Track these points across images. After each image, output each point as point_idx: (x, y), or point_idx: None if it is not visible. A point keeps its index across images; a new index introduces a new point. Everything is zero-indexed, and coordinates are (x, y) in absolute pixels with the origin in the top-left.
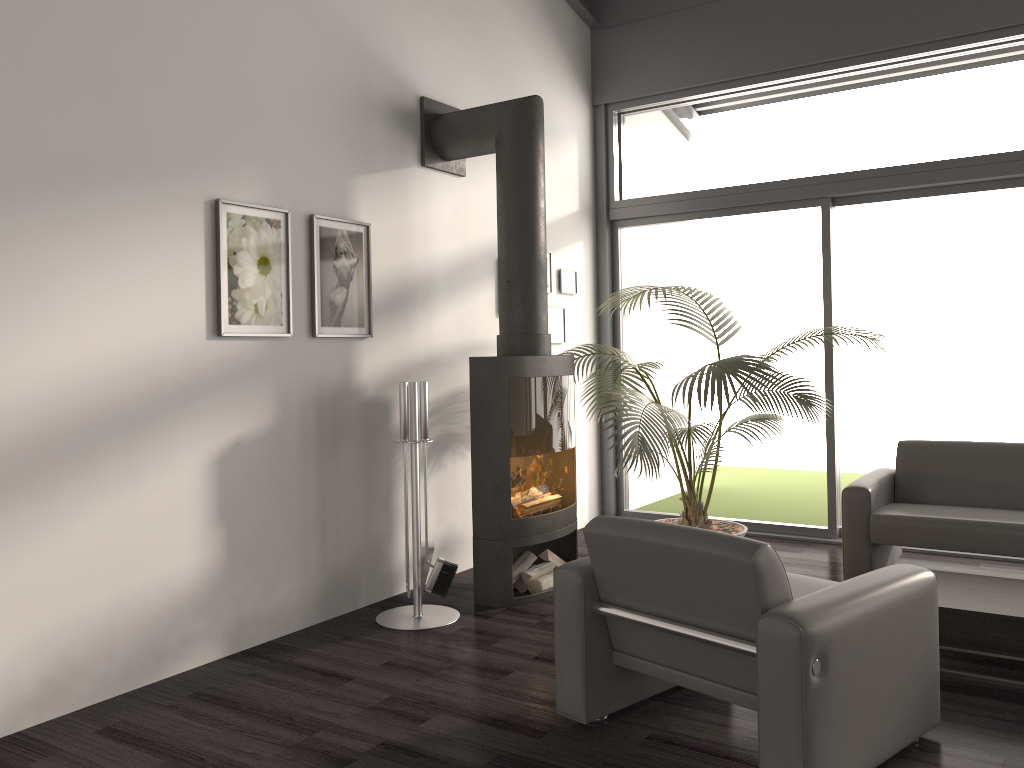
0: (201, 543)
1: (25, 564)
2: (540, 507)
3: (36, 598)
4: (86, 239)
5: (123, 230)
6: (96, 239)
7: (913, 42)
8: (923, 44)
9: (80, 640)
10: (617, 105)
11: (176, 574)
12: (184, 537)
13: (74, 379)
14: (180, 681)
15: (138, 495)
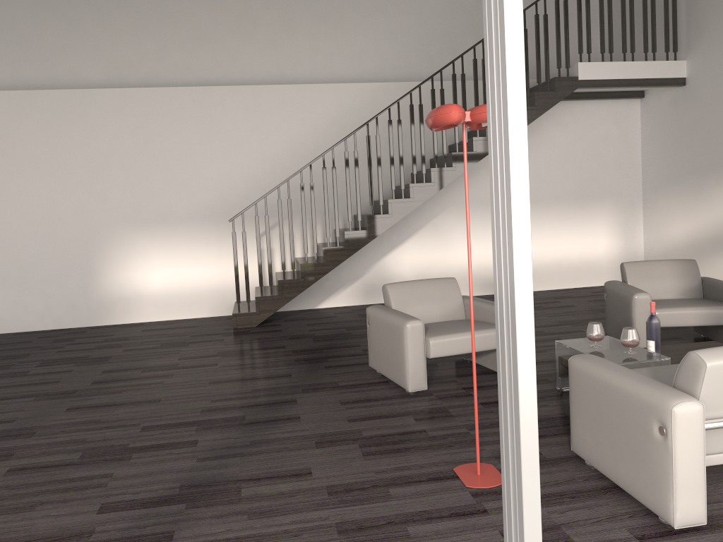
0: None
1: None
2: None
3: None
4: None
5: None
6: None
7: None
8: None
9: None
10: None
11: None
12: None
13: None
14: None
15: None
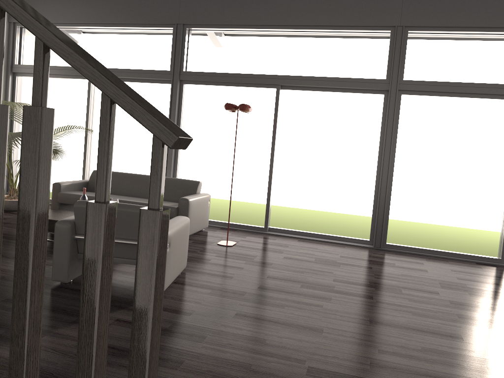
0: None
1: None
2: None
3: None
4: None
5: None
6: None
7: (120, 22)
8: (124, 24)
9: None
10: (19, 24)
11: None
12: None
13: None
14: None
15: None
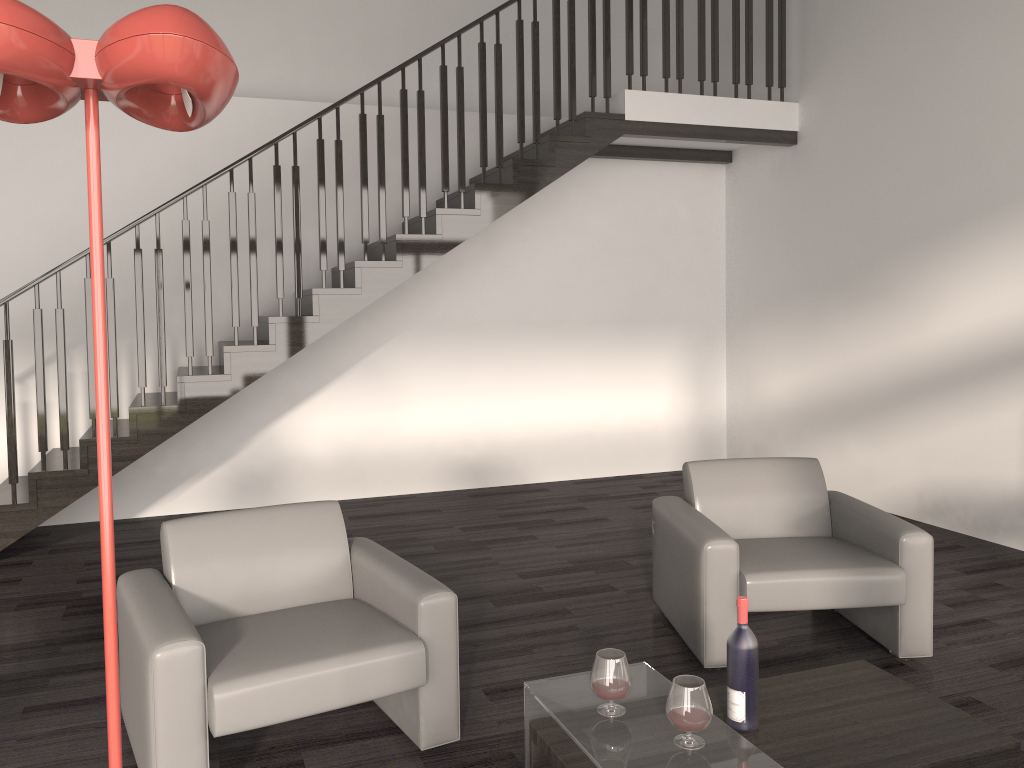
0: None
1: (928, 438)
2: None
3: (932, 458)
4: (959, 260)
5: (980, 250)
6: (965, 259)
7: None
8: None
9: (951, 491)
10: None
11: (1007, 479)
12: (1013, 456)
13: (952, 342)
14: (989, 545)
15: (984, 419)
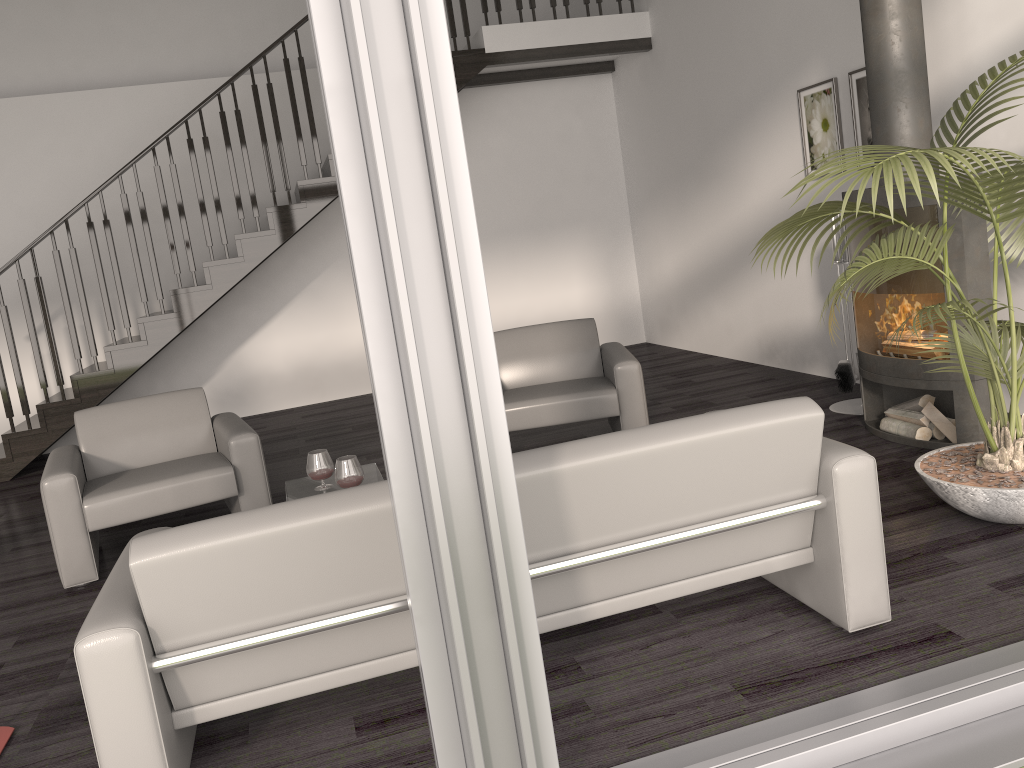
0: (814, 305)
1: (758, 293)
2: (905, 351)
3: (762, 310)
4: (758, 137)
5: (768, 127)
6: (761, 136)
7: None
8: None
9: (776, 336)
10: None
11: (805, 319)
12: (806, 299)
13: (762, 209)
14: (797, 375)
15: (787, 271)
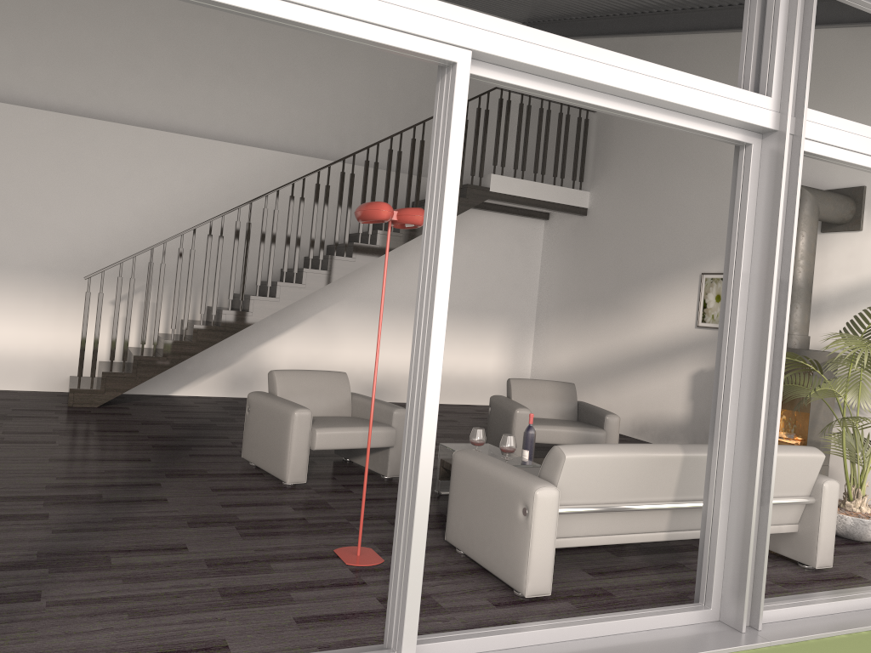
0: (684, 405)
1: (640, 390)
2: None
3: (641, 401)
4: (663, 292)
5: (673, 288)
6: (666, 292)
7: None
8: None
9: (648, 420)
10: None
11: (675, 413)
12: (679, 400)
13: (656, 337)
14: None
15: (667, 380)
